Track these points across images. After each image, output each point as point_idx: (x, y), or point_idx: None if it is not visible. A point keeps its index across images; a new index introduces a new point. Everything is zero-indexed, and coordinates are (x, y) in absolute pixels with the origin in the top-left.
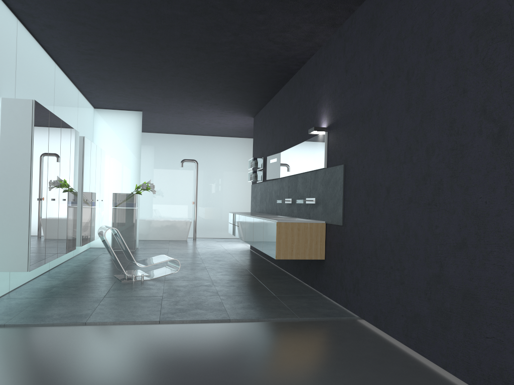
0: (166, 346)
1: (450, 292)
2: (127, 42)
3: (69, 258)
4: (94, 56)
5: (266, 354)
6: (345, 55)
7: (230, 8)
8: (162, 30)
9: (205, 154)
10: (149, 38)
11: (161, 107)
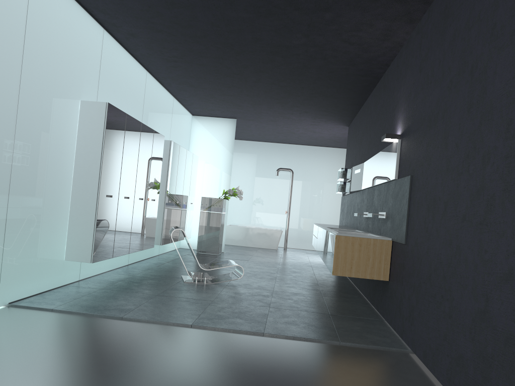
0: (180, 351)
1: (493, 333)
2: (204, 48)
3: (152, 255)
4: (179, 63)
5: (277, 375)
6: (420, 53)
7: (293, 7)
8: (233, 34)
9: (302, 163)
10: (223, 43)
11: (253, 114)
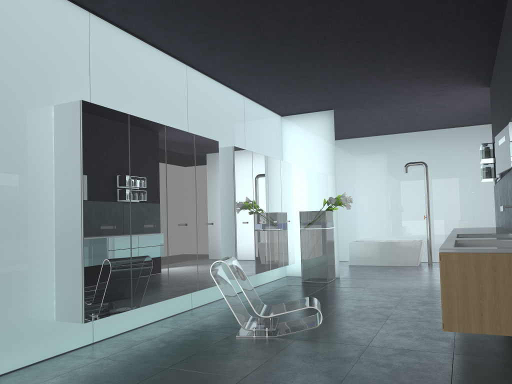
0: None
1: None
2: (221, 4)
3: (238, 291)
4: (211, 42)
5: None
6: None
7: None
8: None
9: (439, 153)
10: None
11: (350, 98)
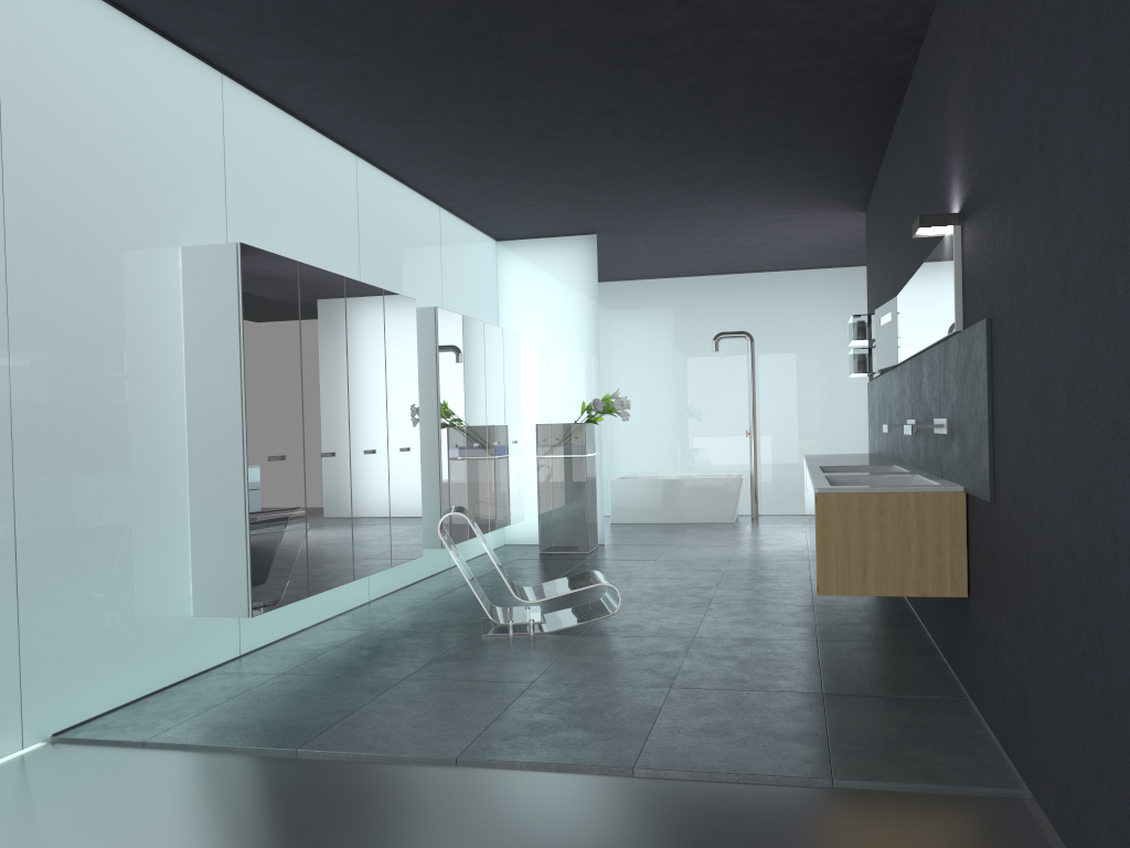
0: (401, 843)
1: None
2: (459, 79)
3: (434, 572)
4: (418, 126)
5: None
6: None
7: None
8: (511, 31)
9: (774, 315)
10: (496, 58)
11: (631, 217)
